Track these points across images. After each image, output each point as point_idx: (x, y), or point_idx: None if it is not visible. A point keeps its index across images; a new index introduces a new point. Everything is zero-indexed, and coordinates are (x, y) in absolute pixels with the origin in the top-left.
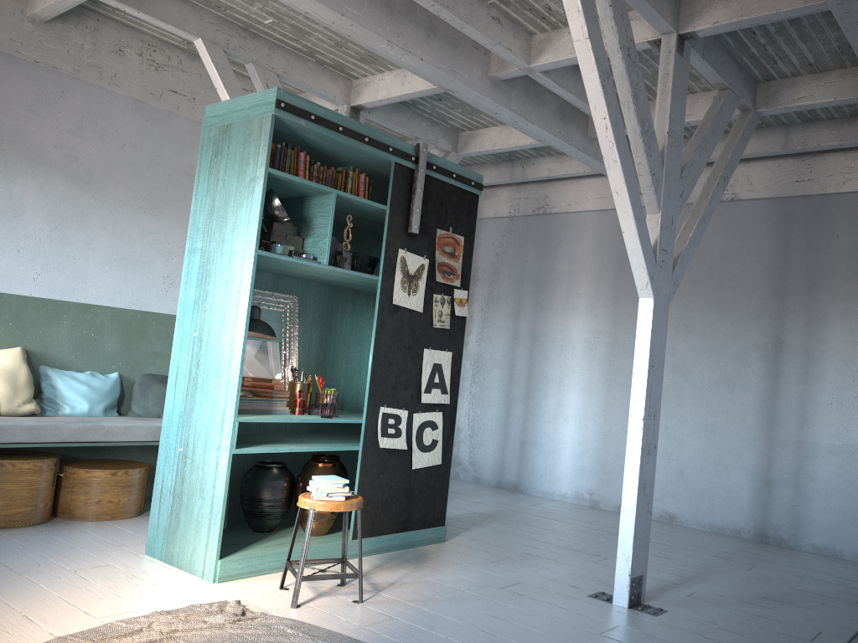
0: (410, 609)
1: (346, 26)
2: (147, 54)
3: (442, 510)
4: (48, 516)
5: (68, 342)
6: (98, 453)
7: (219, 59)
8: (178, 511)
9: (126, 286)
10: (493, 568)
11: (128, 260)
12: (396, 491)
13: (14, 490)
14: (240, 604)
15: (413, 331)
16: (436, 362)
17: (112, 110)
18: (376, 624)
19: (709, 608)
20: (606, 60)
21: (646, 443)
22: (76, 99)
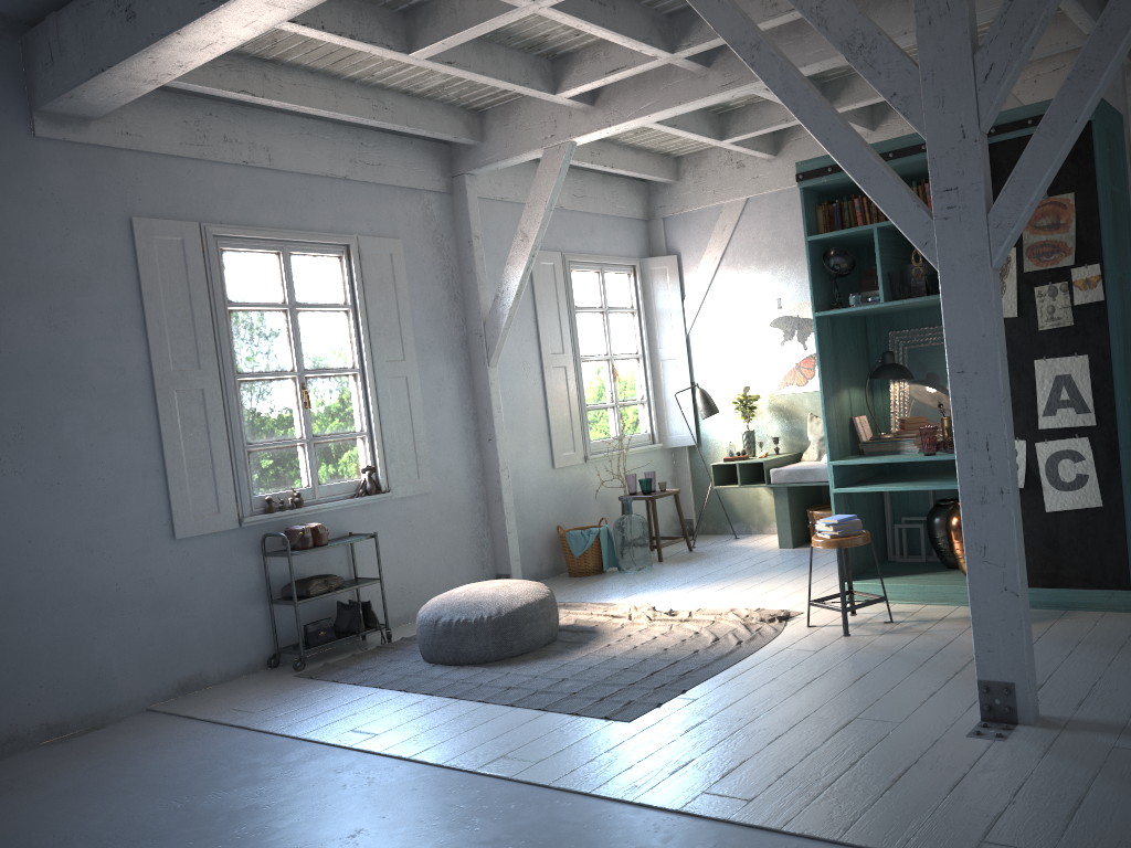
0: (846, 650)
1: (824, 66)
2: None
3: (1120, 568)
4: None
5: None
6: None
7: None
8: None
9: None
10: (1055, 647)
11: None
12: (1029, 537)
13: None
14: (789, 614)
15: (1011, 343)
16: (1058, 373)
17: None
18: (793, 650)
19: (1065, 764)
20: (749, 31)
21: (972, 487)
22: None
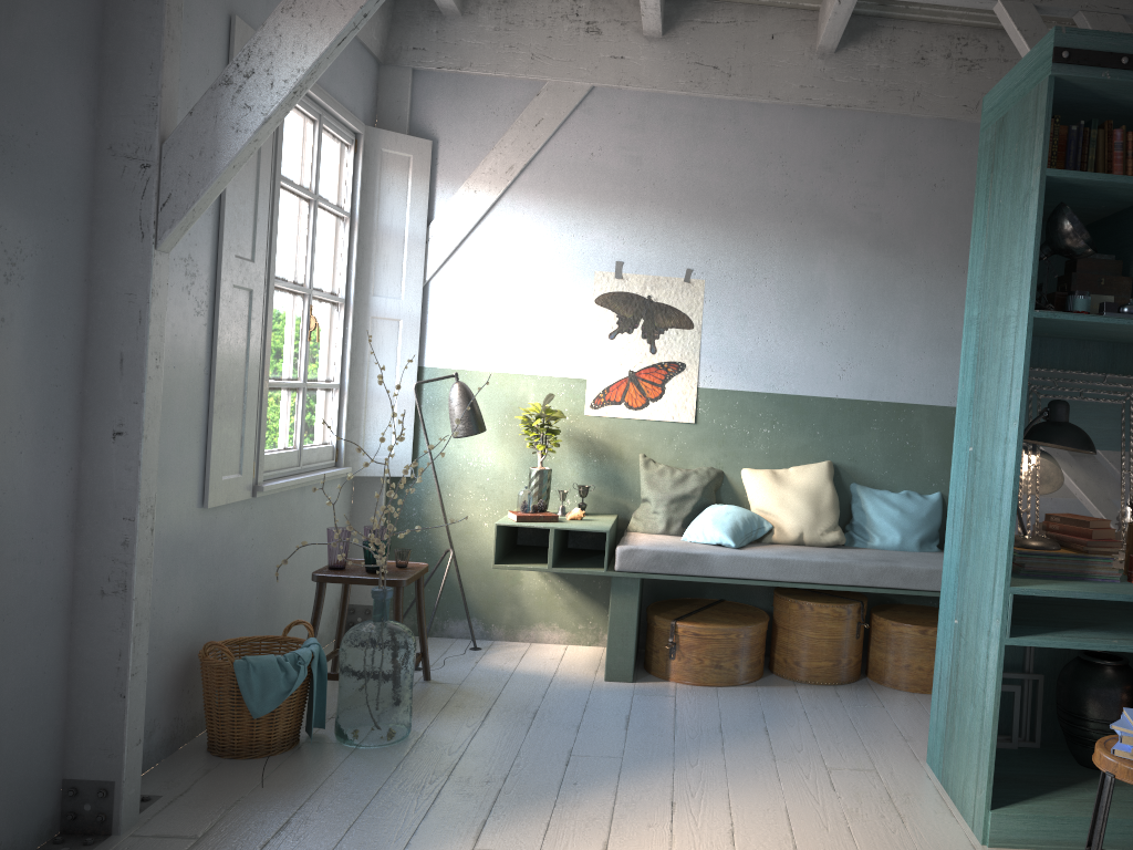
0: None
1: None
2: (956, 53)
3: None
4: (853, 676)
5: (879, 453)
6: (920, 597)
7: (1027, 23)
8: (952, 714)
9: (945, 376)
10: None
11: (945, 341)
12: None
13: (813, 638)
14: None
15: None
16: None
17: (917, 142)
18: None
19: None
20: None
21: None
22: (875, 139)
